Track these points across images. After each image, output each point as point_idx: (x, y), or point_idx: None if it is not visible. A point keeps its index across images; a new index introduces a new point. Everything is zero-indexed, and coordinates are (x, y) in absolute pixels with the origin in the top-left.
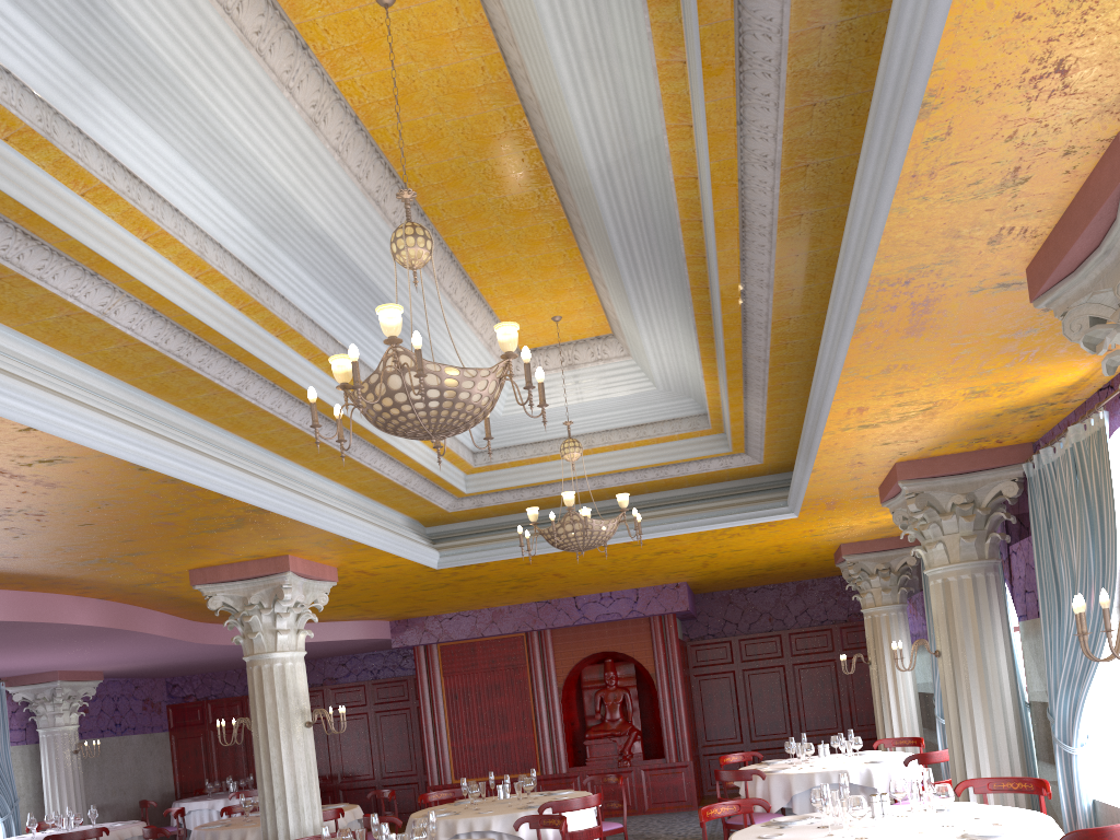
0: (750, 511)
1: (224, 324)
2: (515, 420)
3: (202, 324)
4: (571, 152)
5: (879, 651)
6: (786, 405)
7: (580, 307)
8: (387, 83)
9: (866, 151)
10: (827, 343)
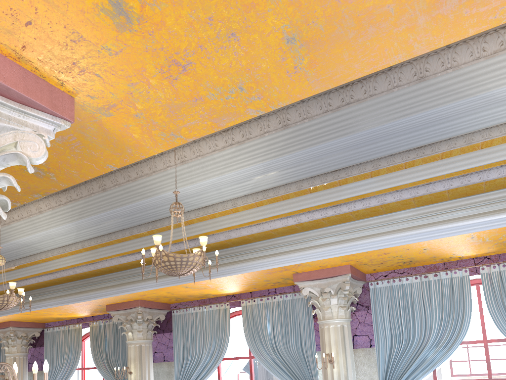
0: None
1: None
2: None
3: None
4: (8, 235)
5: None
6: None
7: None
8: None
9: (112, 290)
10: (55, 301)
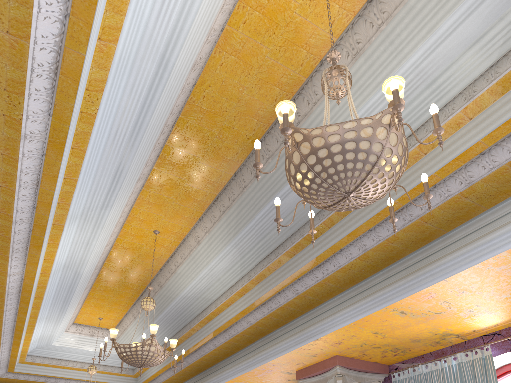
0: None
1: (33, 290)
2: (56, 347)
3: (31, 288)
4: (176, 287)
5: None
6: (178, 377)
7: (112, 318)
8: (132, 245)
9: (293, 338)
10: (234, 370)
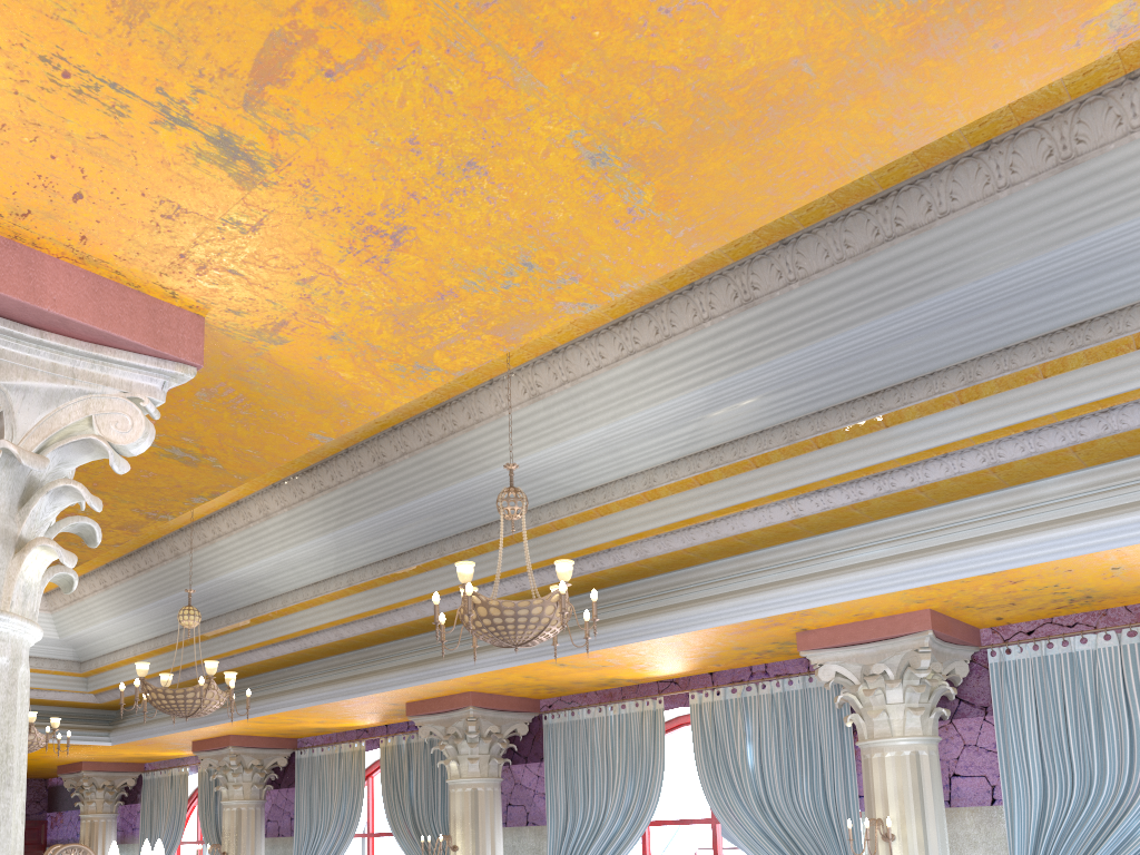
0: (81, 735)
1: None
2: None
3: None
4: (211, 565)
5: (94, 848)
6: (182, 686)
7: None
8: None
9: (412, 672)
10: (305, 697)
